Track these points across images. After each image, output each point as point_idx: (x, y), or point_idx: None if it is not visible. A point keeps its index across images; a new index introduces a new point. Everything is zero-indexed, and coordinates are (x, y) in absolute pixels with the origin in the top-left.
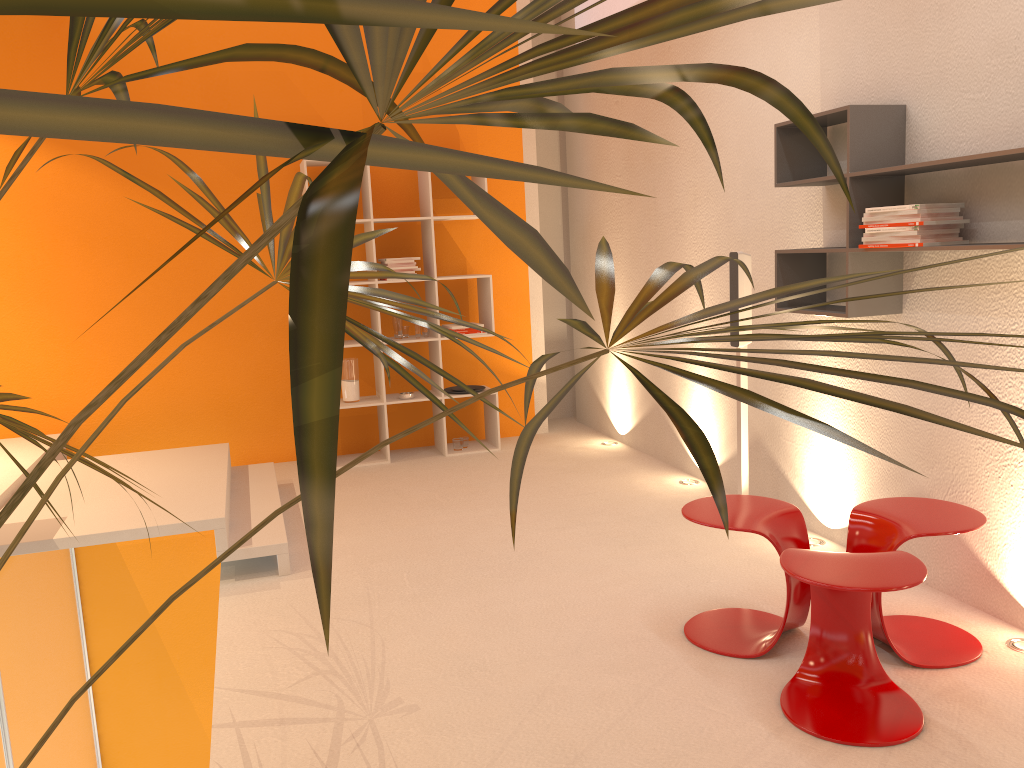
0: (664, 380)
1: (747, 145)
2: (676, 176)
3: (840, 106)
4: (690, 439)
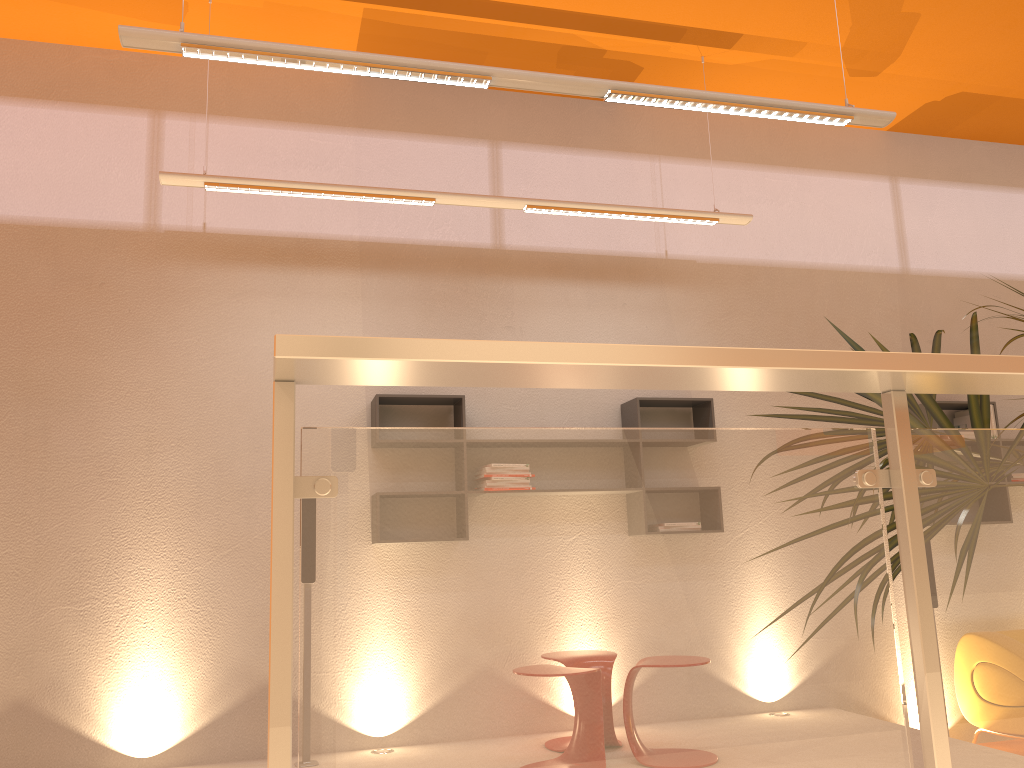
0: (47, 664)
1: (257, 403)
2: (107, 417)
3: (389, 392)
4: None
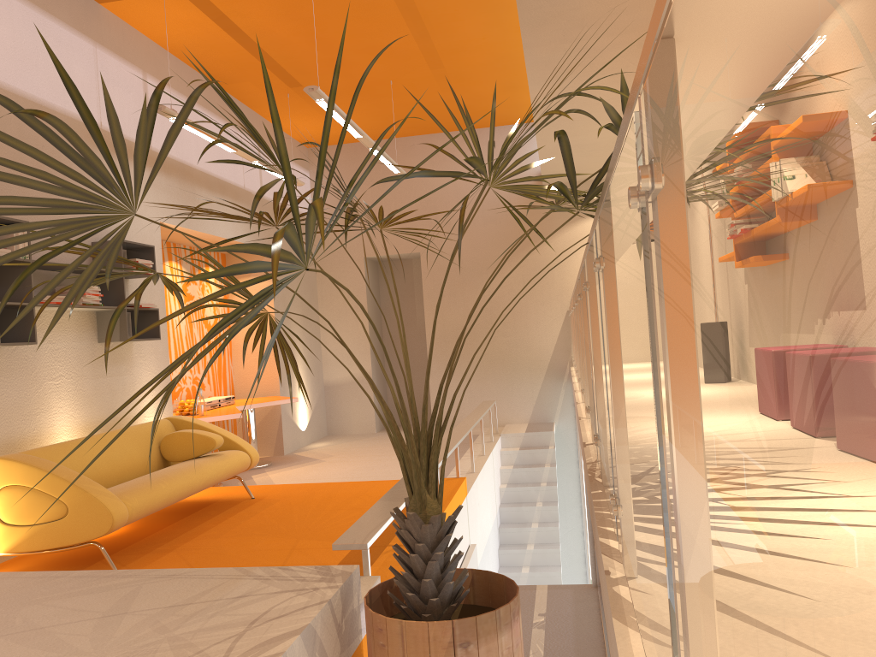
0: None
1: None
2: None
3: None
4: (179, 294)
